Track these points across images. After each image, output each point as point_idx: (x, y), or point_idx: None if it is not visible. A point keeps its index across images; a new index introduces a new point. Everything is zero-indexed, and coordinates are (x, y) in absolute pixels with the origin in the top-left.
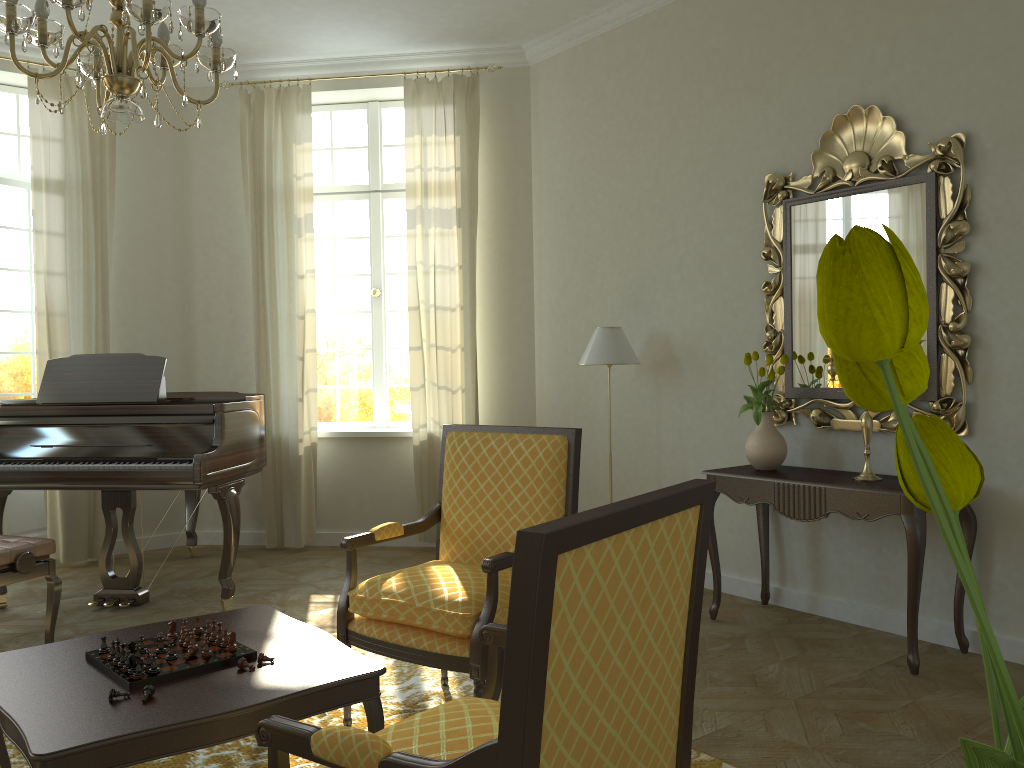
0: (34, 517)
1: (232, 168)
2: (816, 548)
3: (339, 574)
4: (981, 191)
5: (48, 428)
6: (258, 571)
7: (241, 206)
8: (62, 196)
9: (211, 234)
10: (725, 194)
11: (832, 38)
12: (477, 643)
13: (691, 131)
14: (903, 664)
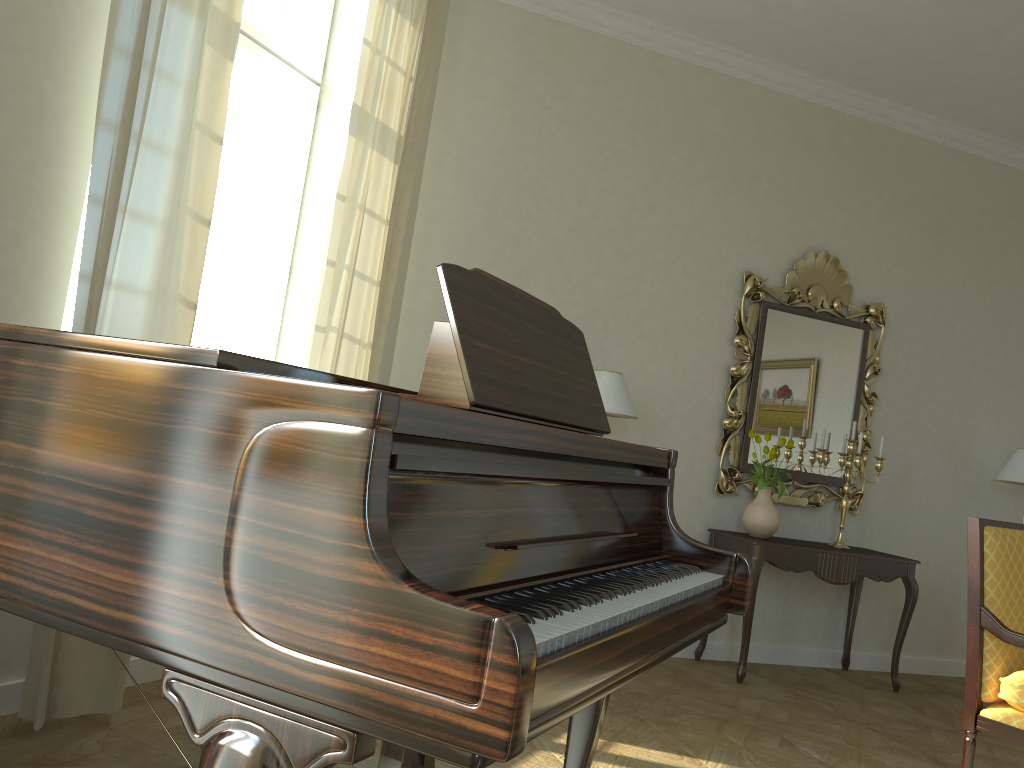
0: None
1: None
2: None
3: None
4: (883, 347)
5: (512, 489)
6: None
7: None
8: None
9: None
10: (700, 270)
11: (809, 187)
12: None
13: (674, 194)
14: (868, 686)
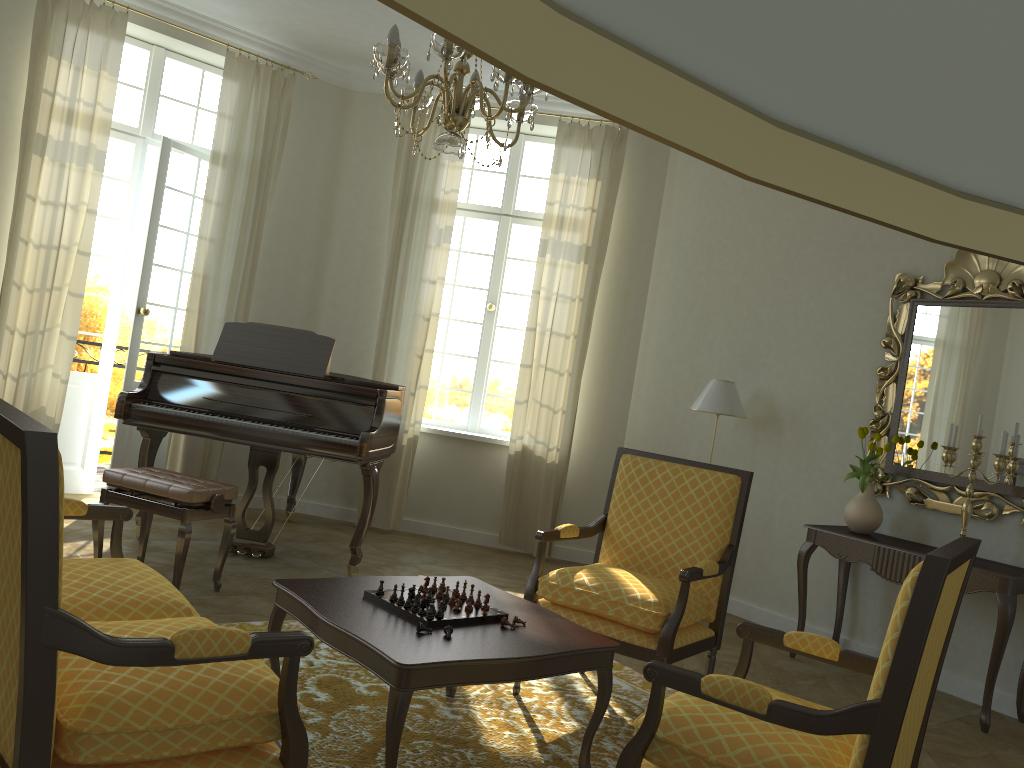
0: None
1: (382, 171)
2: (890, 610)
3: (434, 560)
4: None
5: (220, 384)
6: None
7: (384, 207)
8: (234, 171)
9: (351, 227)
10: (853, 282)
11: None
12: (666, 639)
13: (828, 220)
14: (971, 722)
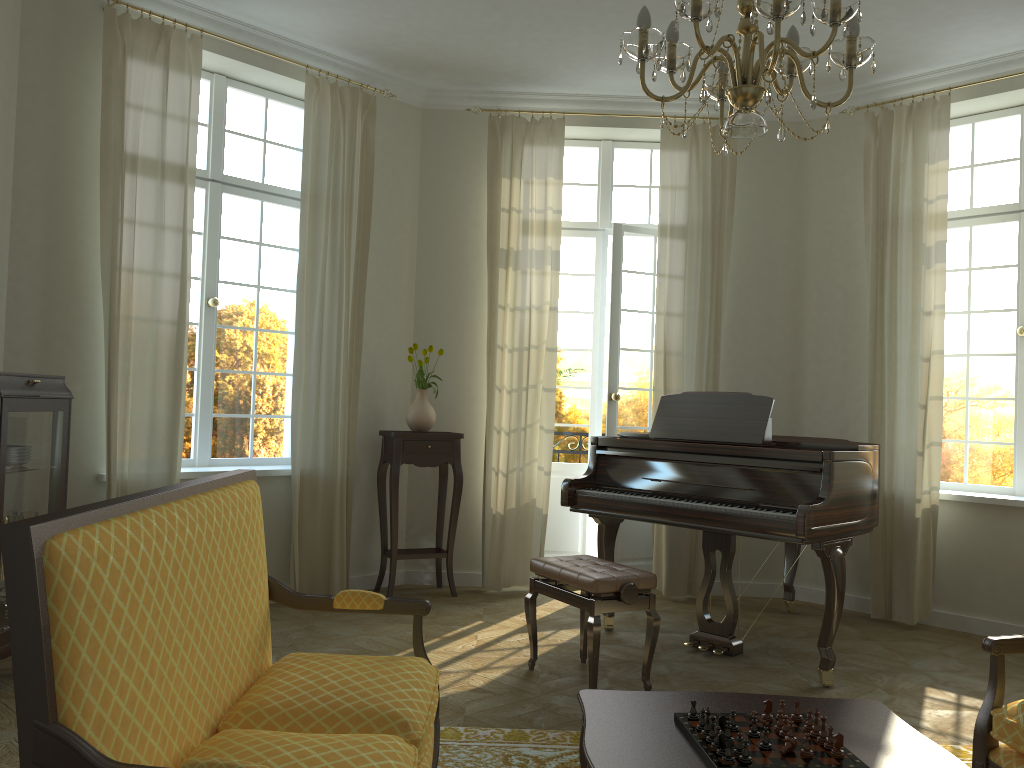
0: (642, 546)
1: (852, 198)
2: None
3: (961, 668)
4: None
5: (657, 462)
6: (861, 643)
7: (860, 238)
8: (683, 240)
9: (826, 270)
10: None
11: None
12: None
13: None
14: None
